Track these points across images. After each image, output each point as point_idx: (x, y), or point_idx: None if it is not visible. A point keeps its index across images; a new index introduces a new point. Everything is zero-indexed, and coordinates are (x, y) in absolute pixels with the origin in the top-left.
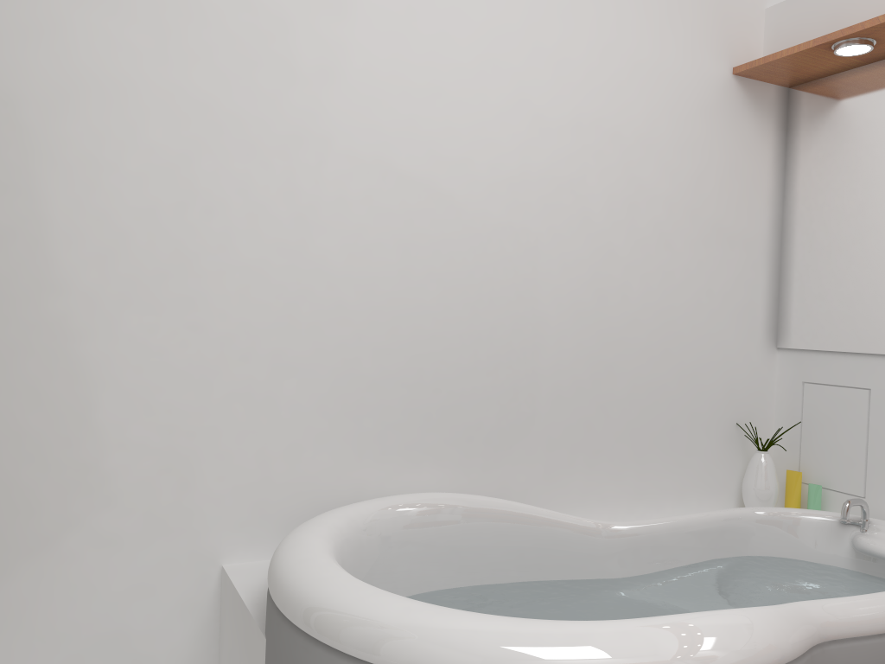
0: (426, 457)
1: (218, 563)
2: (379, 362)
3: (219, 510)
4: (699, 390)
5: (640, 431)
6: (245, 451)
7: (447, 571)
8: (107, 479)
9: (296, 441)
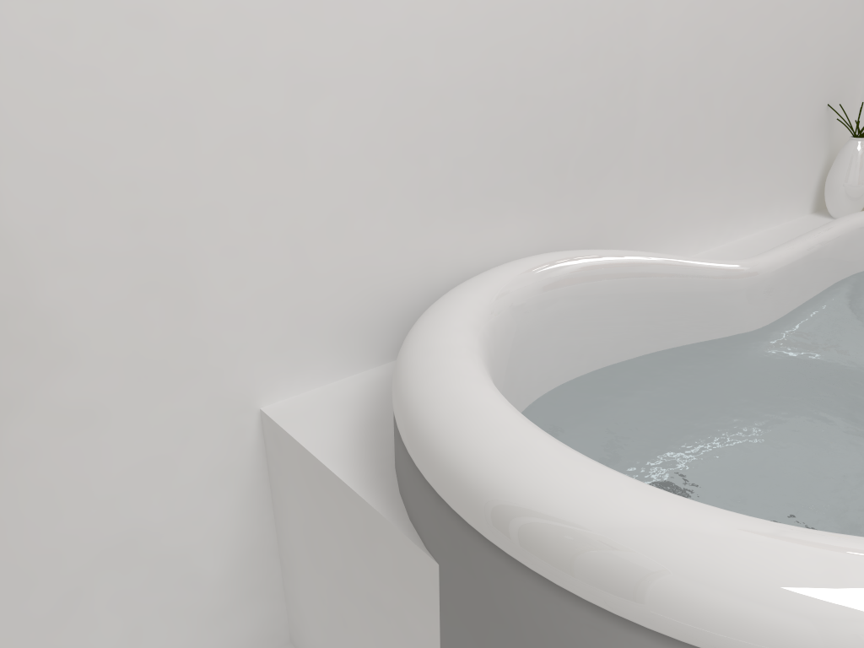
0: (510, 203)
1: (254, 407)
2: (446, 62)
3: (242, 334)
4: (801, 64)
5: (739, 129)
6: (268, 236)
7: (567, 360)
8: (51, 322)
9: (339, 208)
